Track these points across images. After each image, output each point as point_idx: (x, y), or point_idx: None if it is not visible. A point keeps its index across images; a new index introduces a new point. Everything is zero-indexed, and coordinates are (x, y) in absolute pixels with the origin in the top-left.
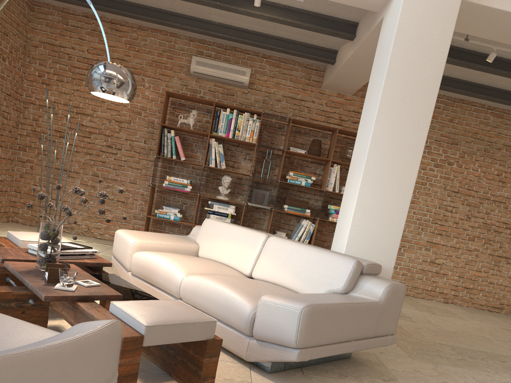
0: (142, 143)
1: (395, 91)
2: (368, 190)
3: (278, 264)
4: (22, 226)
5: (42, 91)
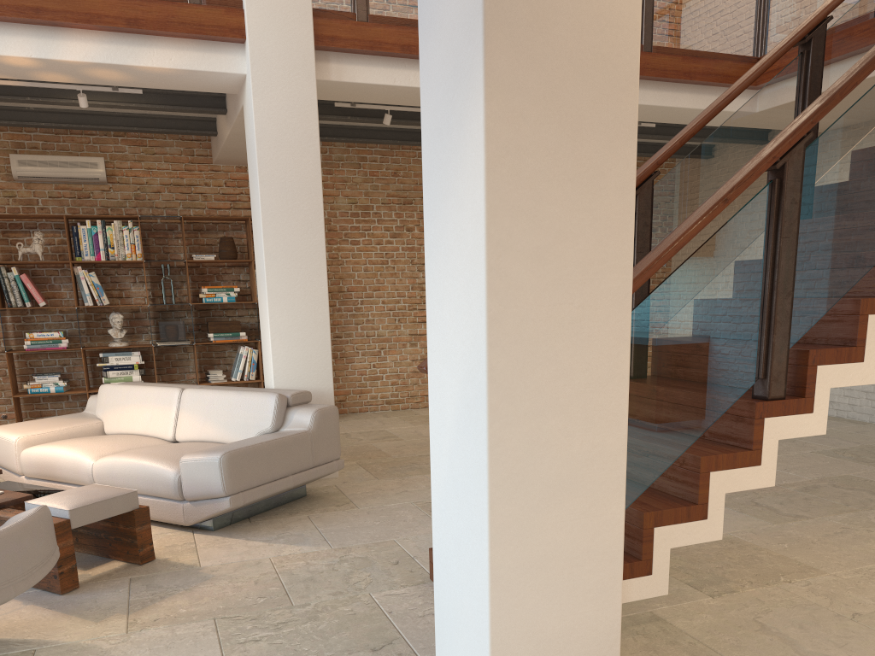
0: None
1: (276, 197)
2: (279, 311)
3: (201, 419)
4: None
5: None
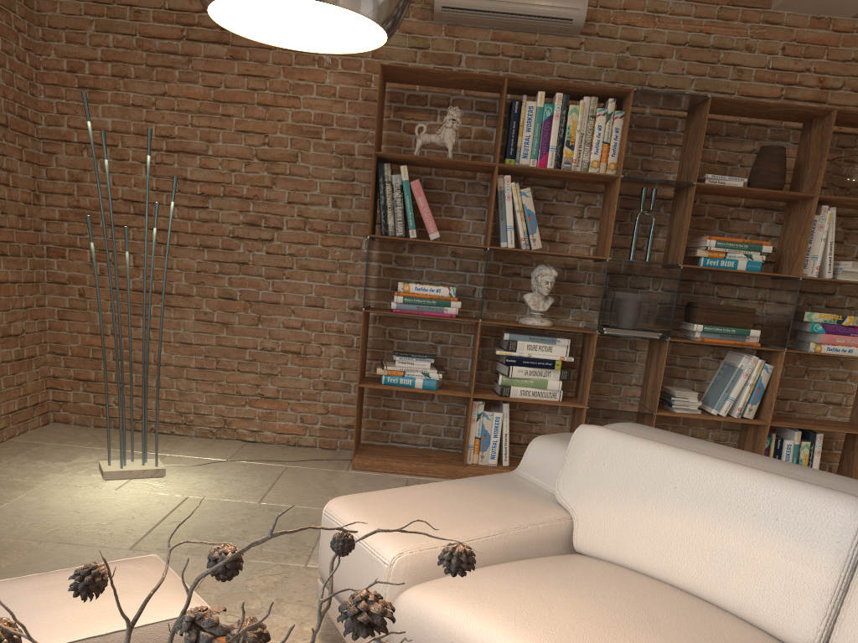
0: (328, 207)
1: None
2: None
3: None
4: (78, 431)
5: (82, 106)
